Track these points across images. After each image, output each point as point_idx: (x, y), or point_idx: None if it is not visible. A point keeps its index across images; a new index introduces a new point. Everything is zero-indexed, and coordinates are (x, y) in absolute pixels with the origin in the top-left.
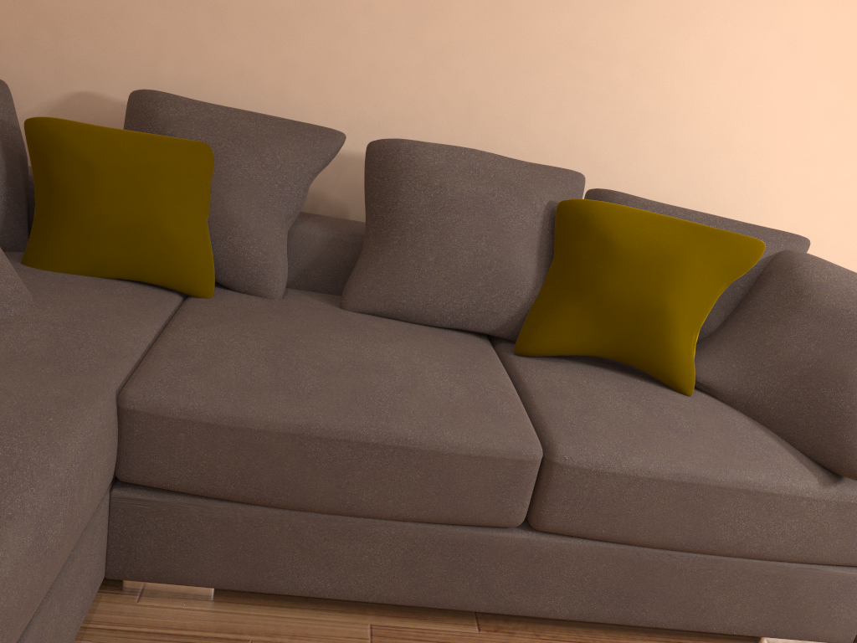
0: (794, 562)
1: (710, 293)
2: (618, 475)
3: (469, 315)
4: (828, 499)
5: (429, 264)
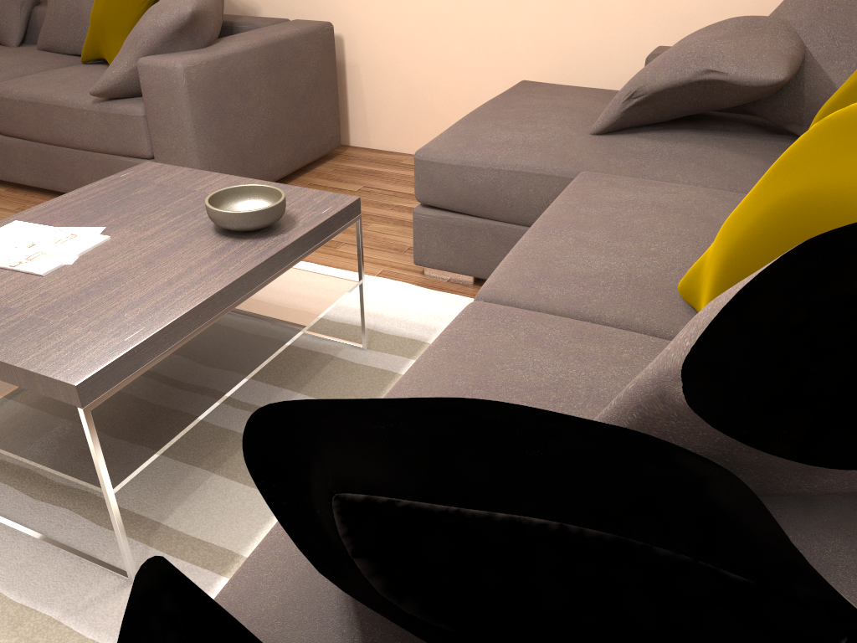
0: (107, 154)
1: (131, 9)
2: (8, 99)
3: (74, 45)
4: (94, 110)
5: (53, 17)
